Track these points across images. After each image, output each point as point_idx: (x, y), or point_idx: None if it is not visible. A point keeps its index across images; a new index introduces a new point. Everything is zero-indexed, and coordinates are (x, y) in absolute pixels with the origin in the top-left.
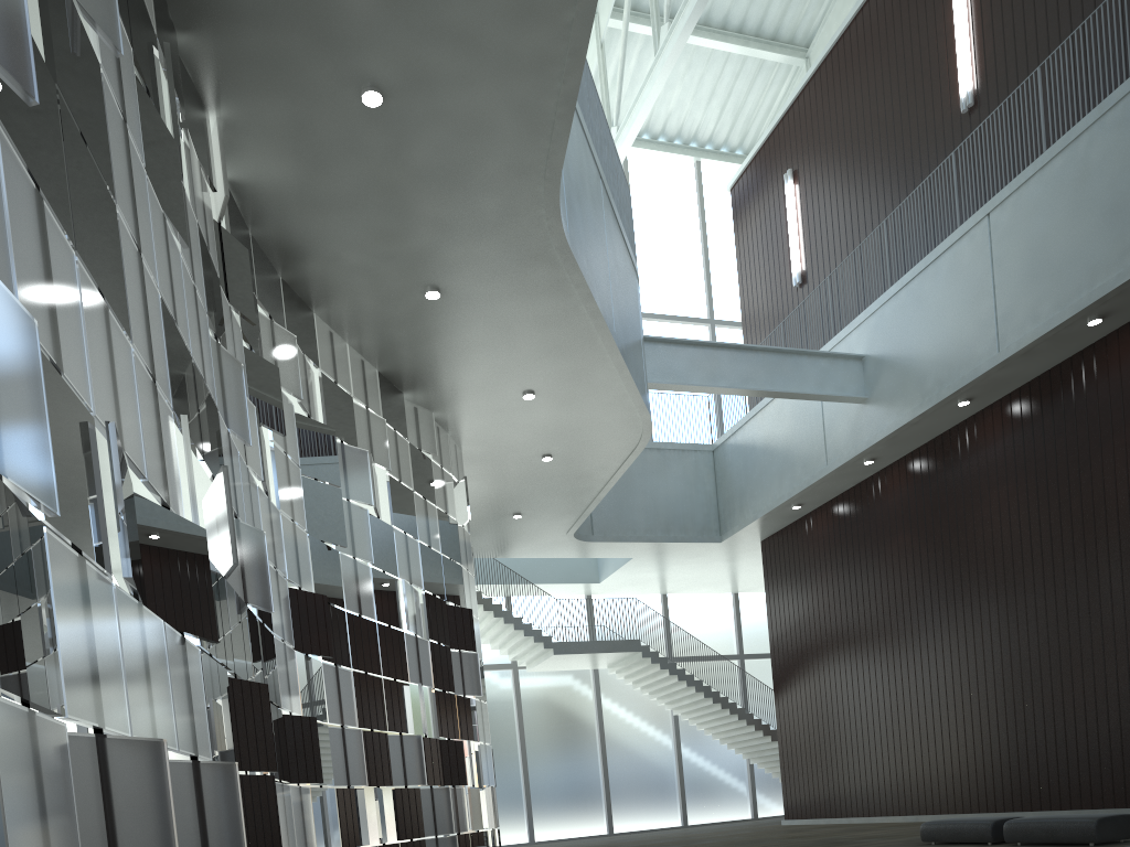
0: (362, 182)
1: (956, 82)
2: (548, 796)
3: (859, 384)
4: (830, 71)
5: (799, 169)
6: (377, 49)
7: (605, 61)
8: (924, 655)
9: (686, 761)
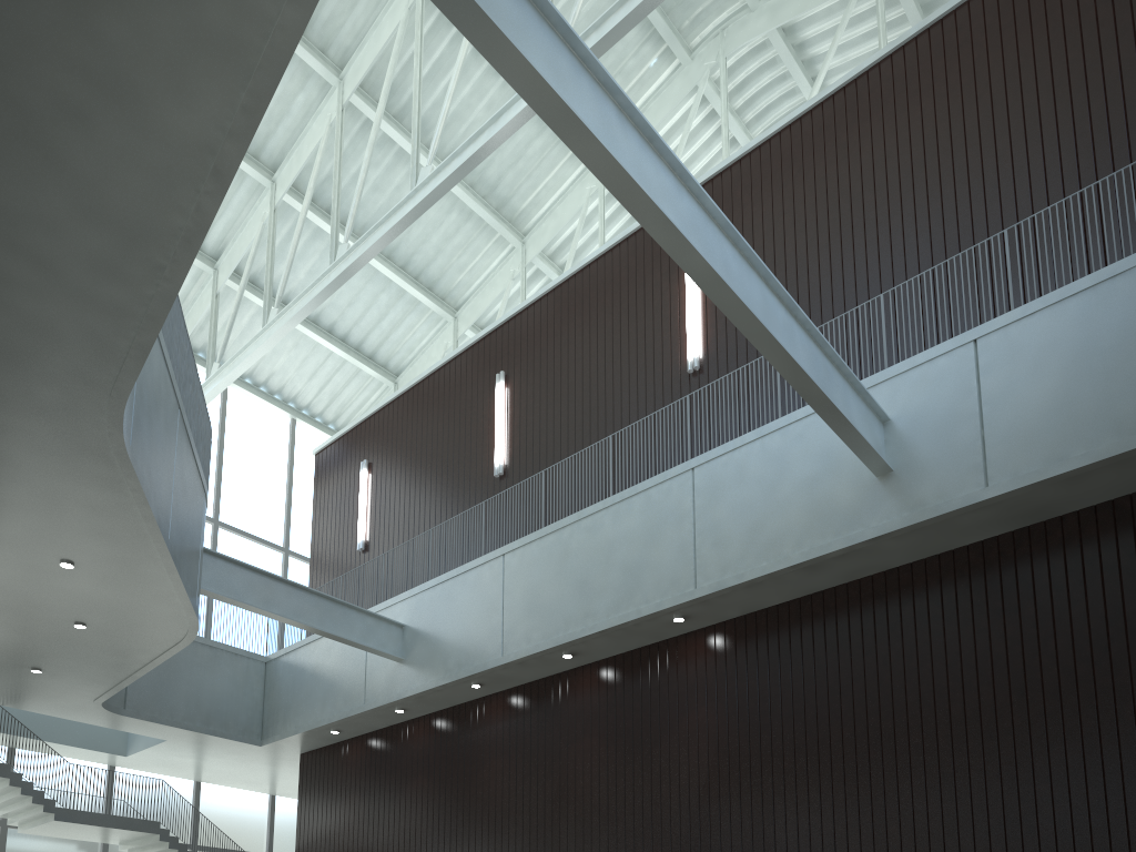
0: None
1: (493, 453)
2: None
3: (398, 646)
4: (406, 403)
5: (374, 463)
6: None
7: (218, 308)
8: None
9: None
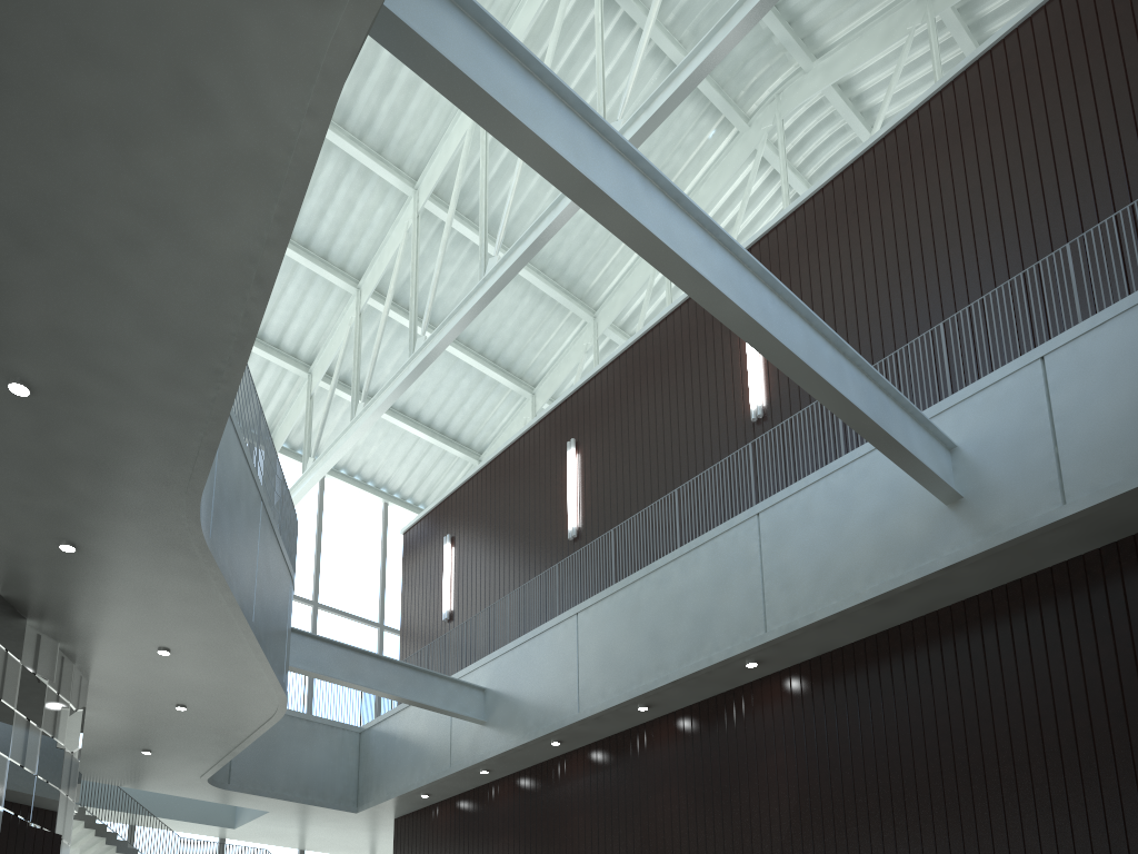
0: (2, 444)
1: (567, 517)
2: None
3: (480, 709)
4: (484, 478)
5: (456, 536)
6: (30, 358)
7: (312, 408)
8: None
9: None
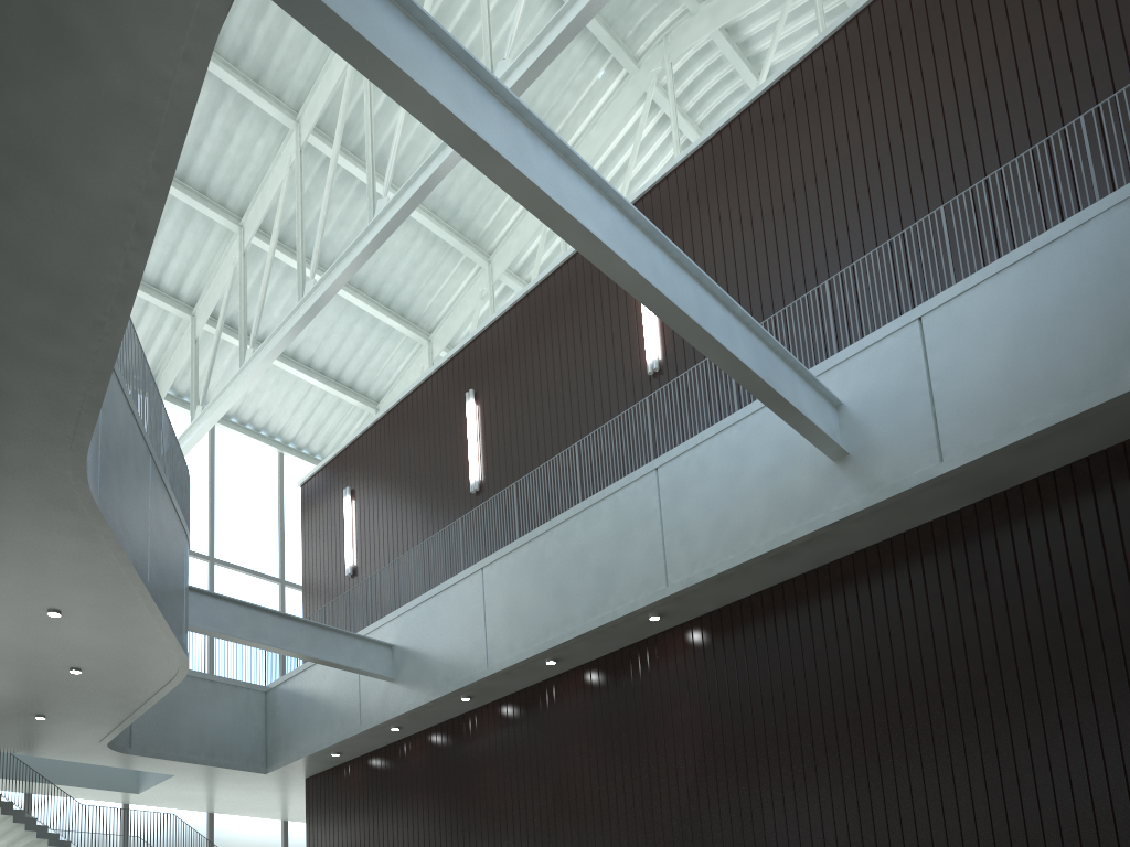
0: None
1: (468, 470)
2: None
3: (388, 665)
4: (383, 429)
5: (356, 489)
6: None
7: (198, 353)
8: None
9: None
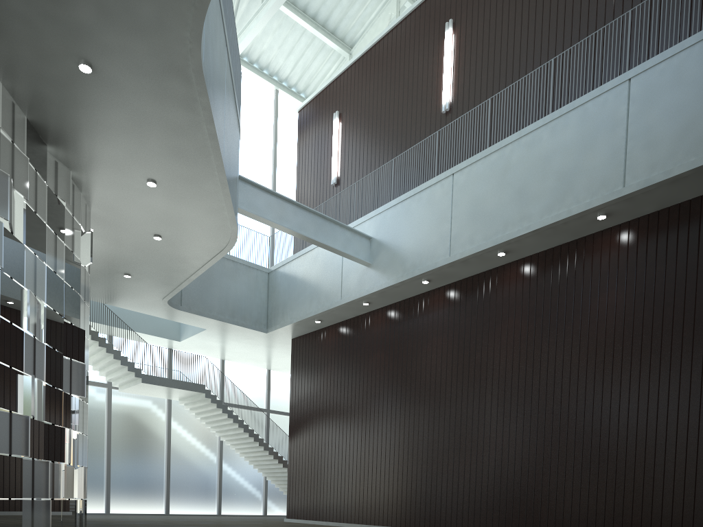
0: None
1: (441, 93)
2: (124, 482)
3: (367, 254)
4: (369, 60)
5: (343, 113)
6: None
7: None
8: (384, 428)
9: (225, 472)
